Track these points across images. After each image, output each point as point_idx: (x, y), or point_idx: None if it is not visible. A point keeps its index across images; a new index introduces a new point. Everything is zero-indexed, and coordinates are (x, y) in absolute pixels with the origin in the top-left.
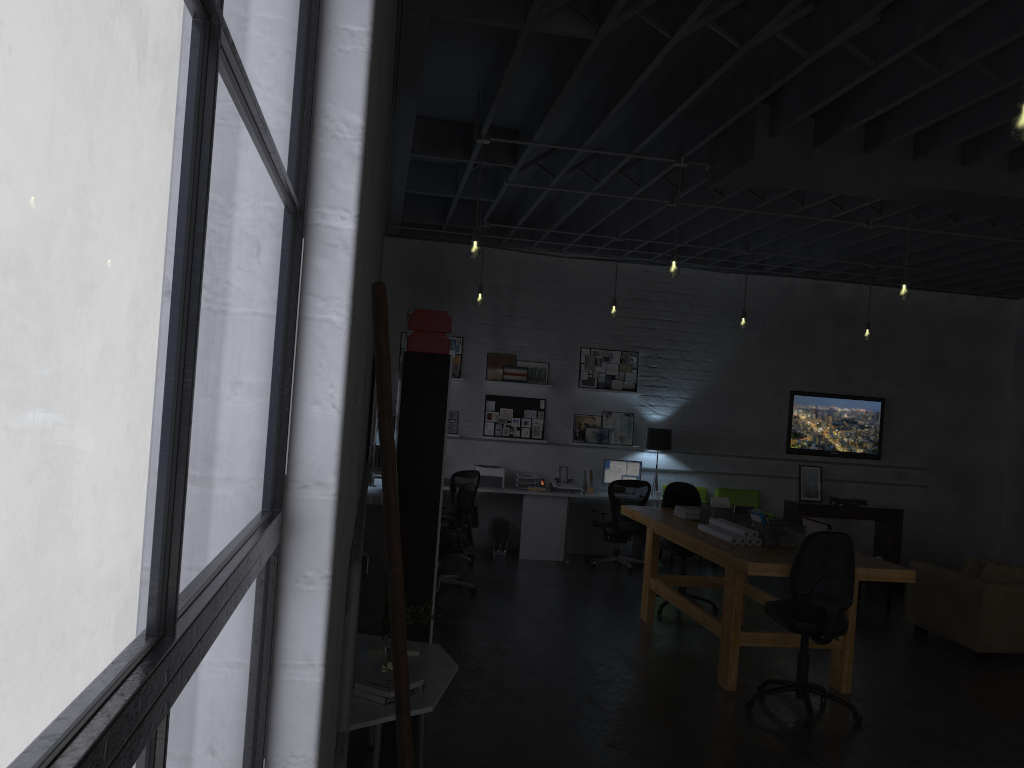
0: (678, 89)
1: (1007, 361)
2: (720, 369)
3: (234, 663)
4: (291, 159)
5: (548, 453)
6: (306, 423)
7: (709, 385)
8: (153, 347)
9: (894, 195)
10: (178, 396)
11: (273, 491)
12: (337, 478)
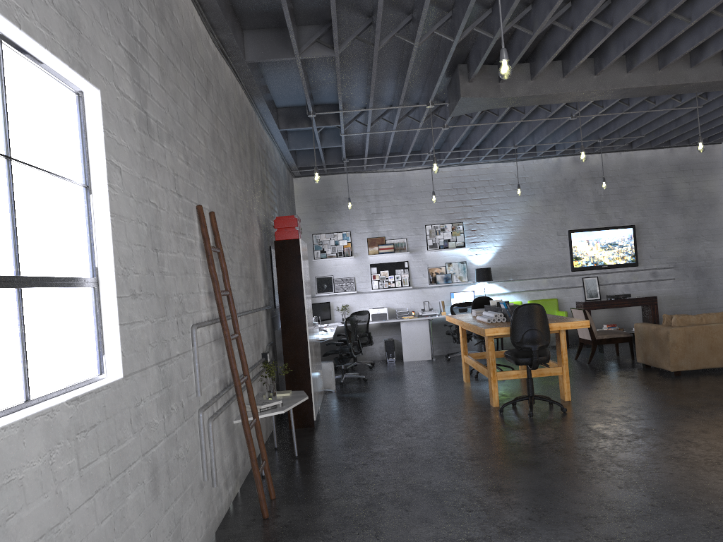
0: (404, 67)
1: (719, 186)
2: (518, 224)
3: (69, 309)
4: (77, 172)
5: (415, 294)
6: (101, 250)
7: (513, 235)
8: (1, 220)
9: (561, 100)
10: (13, 230)
11: (93, 272)
12: (113, 266)
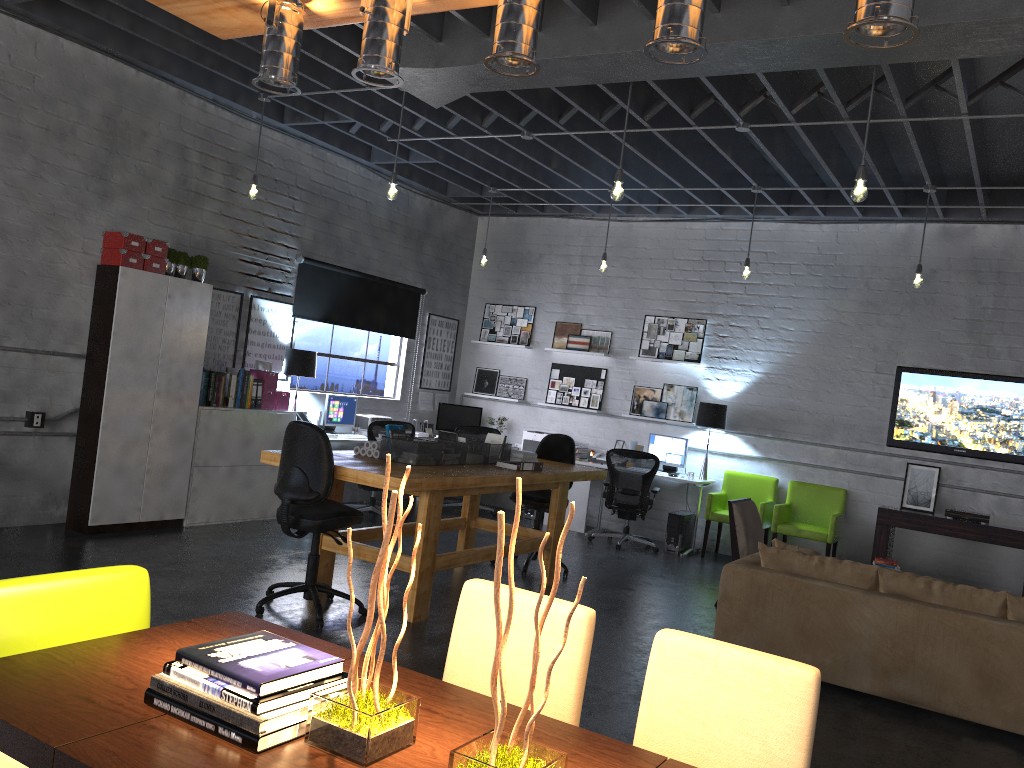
0: None
1: None
2: (804, 339)
3: None
4: None
5: (607, 425)
6: None
7: (789, 358)
8: None
9: (564, 77)
10: None
11: None
12: None
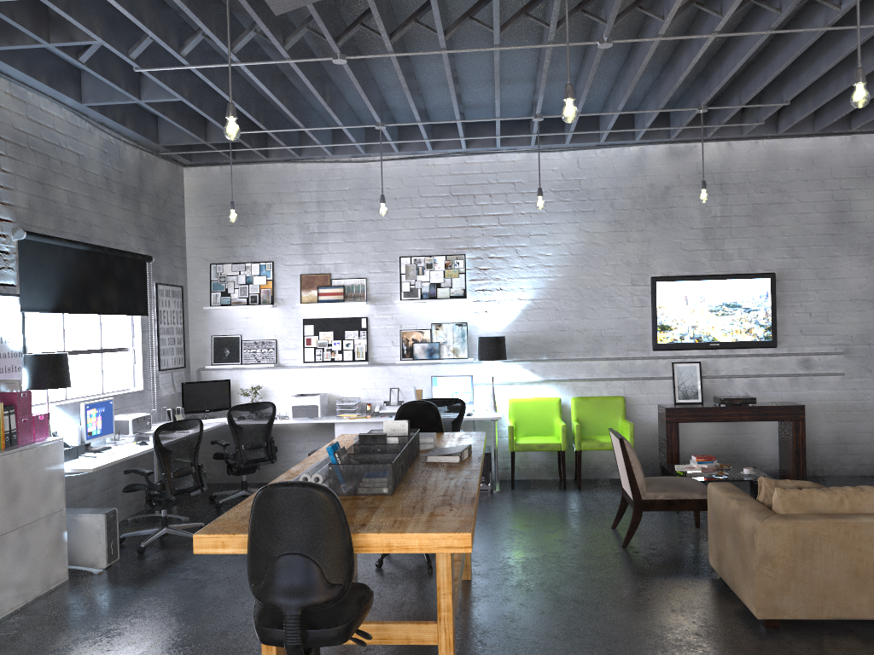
0: None
1: None
2: (563, 262)
3: None
4: None
5: (376, 375)
6: None
7: (552, 282)
8: None
9: None
10: None
11: None
12: None
